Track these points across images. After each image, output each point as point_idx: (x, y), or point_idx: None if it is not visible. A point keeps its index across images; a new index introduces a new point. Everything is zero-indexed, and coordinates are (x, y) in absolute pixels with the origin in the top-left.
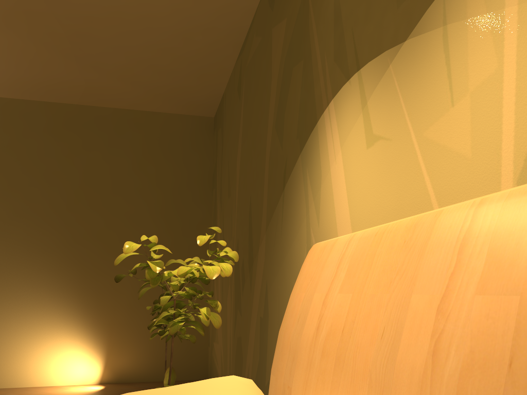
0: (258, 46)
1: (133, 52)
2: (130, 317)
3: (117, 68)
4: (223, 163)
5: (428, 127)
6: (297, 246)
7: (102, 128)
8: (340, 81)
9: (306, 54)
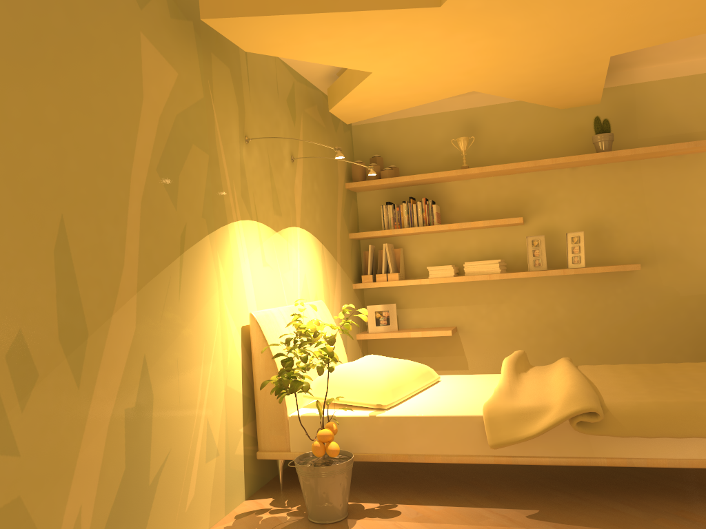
0: None
1: None
2: None
3: None
4: None
5: (284, 273)
6: (208, 313)
7: None
8: (246, 214)
9: (213, 156)
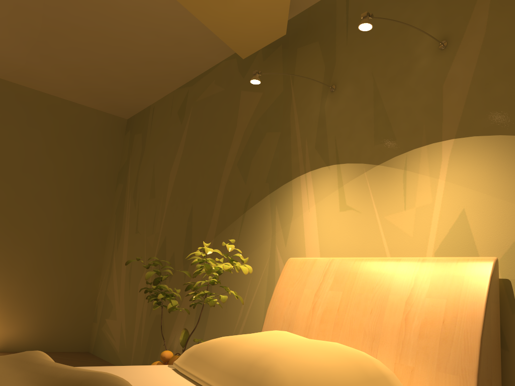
0: (218, 94)
1: (93, 58)
2: (24, 291)
3: (68, 64)
4: (143, 166)
5: (388, 215)
6: (258, 255)
7: (20, 107)
8: (319, 163)
9: (284, 130)
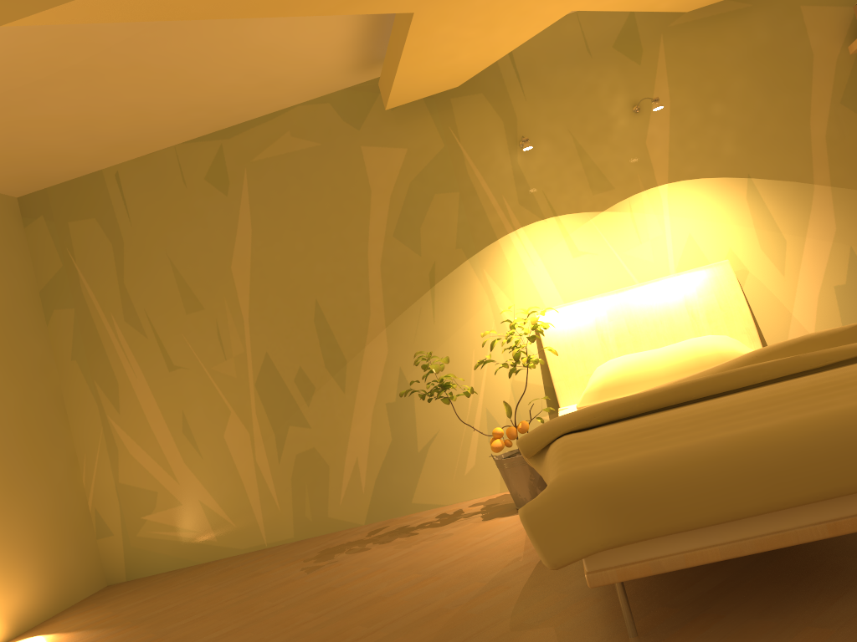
0: (309, 150)
1: (101, 106)
2: (5, 527)
3: (35, 116)
4: (136, 270)
5: (626, 250)
6: (475, 324)
7: None
8: (531, 218)
9: (465, 190)
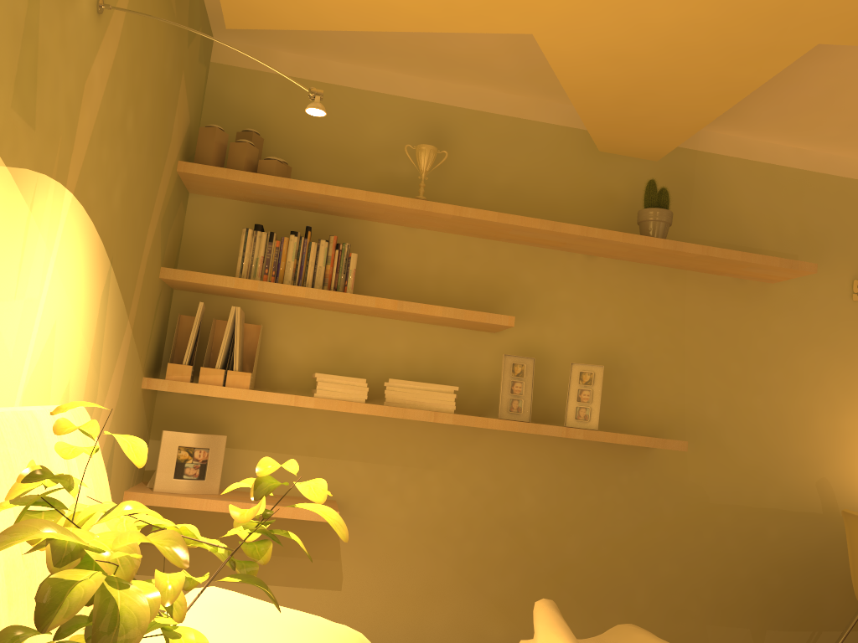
0: None
1: None
2: None
3: None
4: None
5: None
6: None
7: None
8: None
9: None
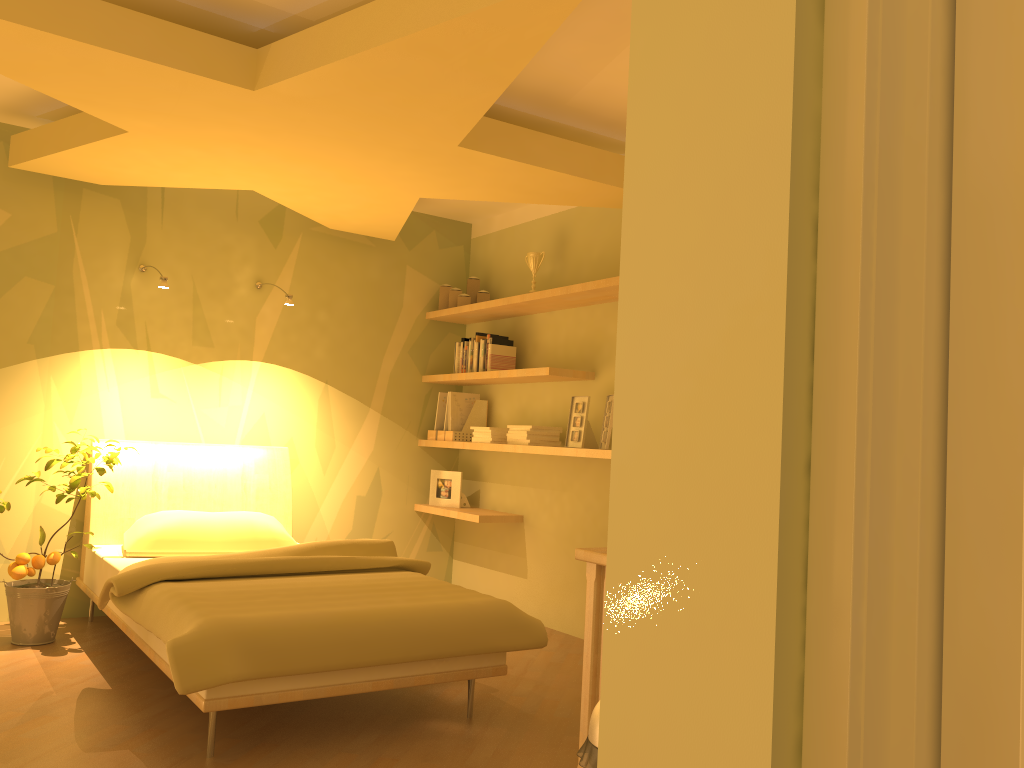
0: None
1: None
2: None
3: None
4: None
5: (204, 408)
6: (18, 431)
7: None
8: (124, 343)
9: (63, 286)
